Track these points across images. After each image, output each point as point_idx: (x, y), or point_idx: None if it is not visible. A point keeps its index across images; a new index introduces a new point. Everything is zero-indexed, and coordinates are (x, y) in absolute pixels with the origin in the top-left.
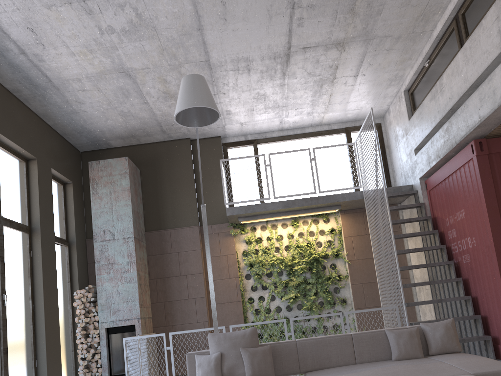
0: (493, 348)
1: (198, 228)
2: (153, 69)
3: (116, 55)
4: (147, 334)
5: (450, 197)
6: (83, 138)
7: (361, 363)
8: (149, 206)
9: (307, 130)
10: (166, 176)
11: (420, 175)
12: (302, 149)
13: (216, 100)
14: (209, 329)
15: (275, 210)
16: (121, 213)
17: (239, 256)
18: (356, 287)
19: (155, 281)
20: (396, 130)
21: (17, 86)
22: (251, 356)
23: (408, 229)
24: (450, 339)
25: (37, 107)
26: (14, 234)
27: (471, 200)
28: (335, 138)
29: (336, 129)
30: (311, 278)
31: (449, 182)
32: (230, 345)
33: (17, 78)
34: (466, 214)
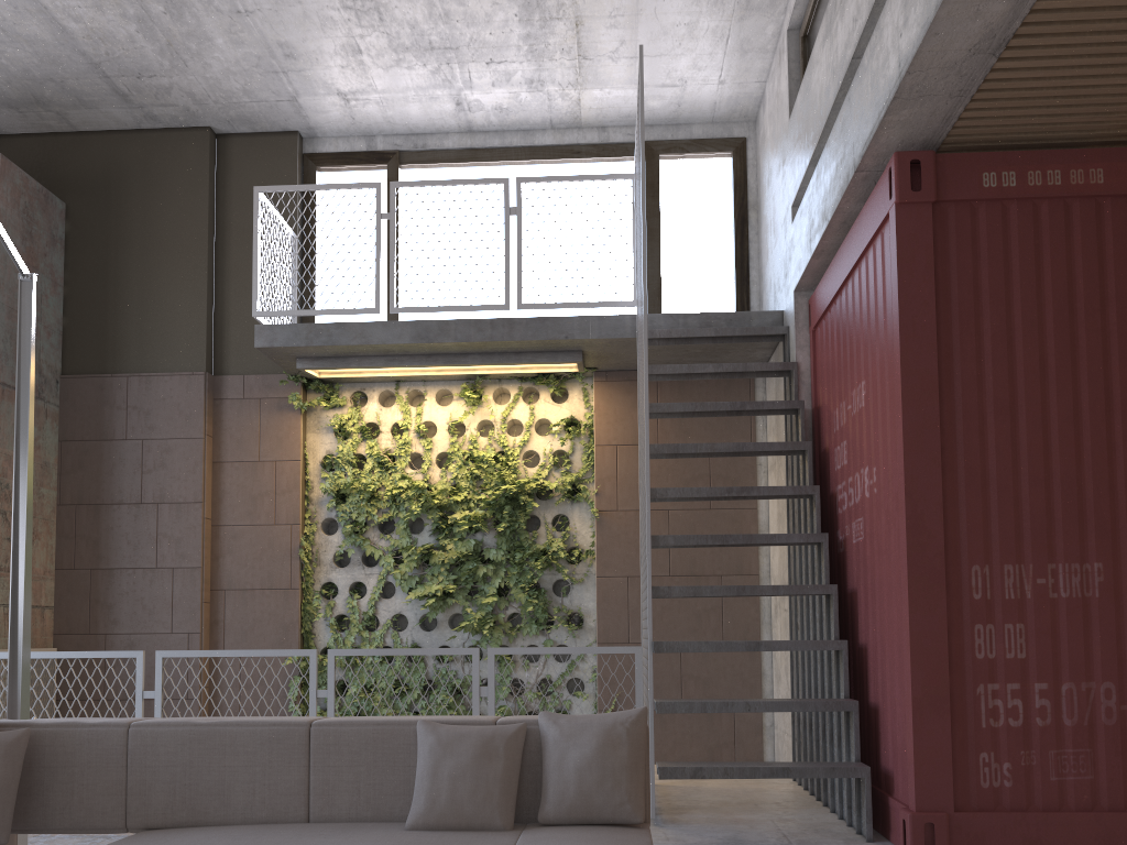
0: (871, 804)
1: (203, 381)
2: None
3: None
4: (6, 650)
5: (846, 344)
6: None
7: (326, 820)
8: (81, 306)
9: (540, 139)
10: (133, 229)
11: (796, 280)
12: (488, 179)
13: (231, 1)
14: (98, 656)
15: (390, 345)
16: None
17: (314, 469)
18: (610, 585)
19: (73, 512)
20: (771, 156)
21: None
22: None
23: (771, 440)
24: (609, 779)
25: None
26: None
27: (880, 351)
28: (616, 170)
29: (621, 142)
30: (498, 548)
31: (848, 299)
32: None
33: None
34: (867, 396)
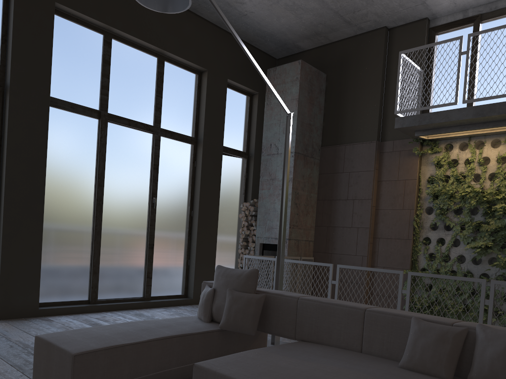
0: None
1: (375, 145)
2: None
3: None
4: (294, 257)
5: None
6: (270, 43)
7: (368, 353)
8: (329, 117)
9: None
10: (351, 80)
11: None
12: None
13: None
14: (316, 264)
15: (461, 120)
16: None
17: (423, 183)
18: None
19: (322, 203)
20: None
21: None
22: (231, 301)
23: None
24: None
25: (209, 15)
26: (177, 145)
27: None
28: None
29: None
30: None
31: None
32: (223, 283)
33: None
34: None
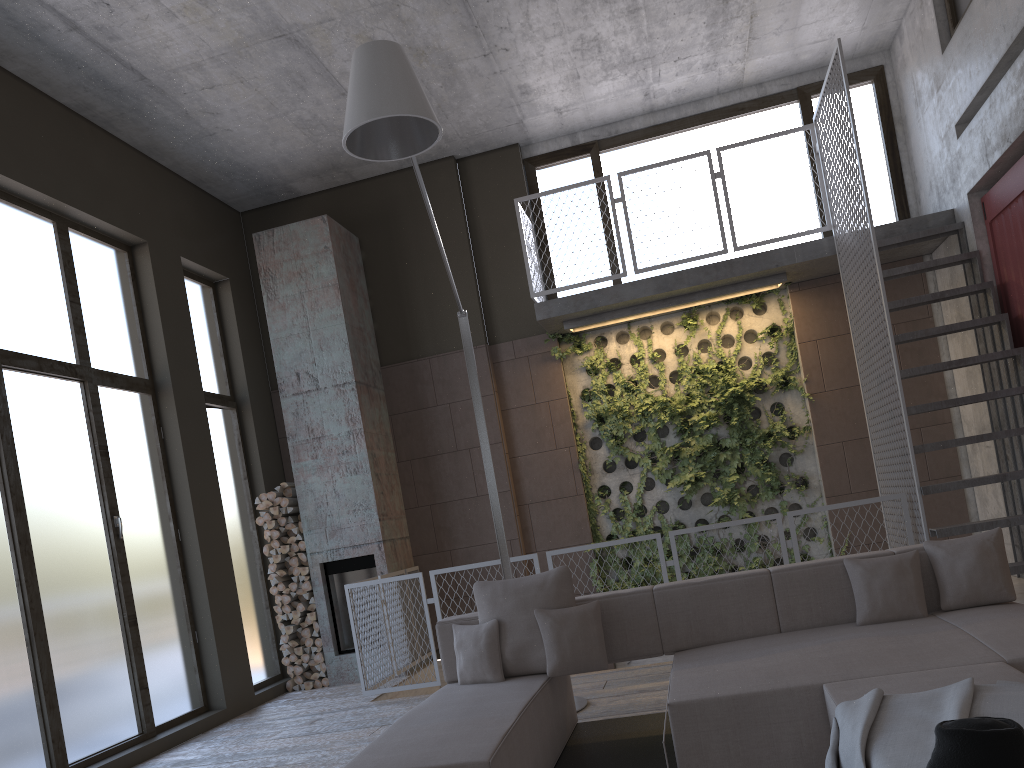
0: None
1: (485, 351)
2: (343, 20)
3: (257, 2)
4: (398, 572)
5: None
6: (239, 184)
7: (792, 630)
8: (385, 312)
9: (709, 105)
10: (411, 247)
11: (969, 185)
12: (693, 154)
13: (491, 67)
14: None
15: (638, 299)
16: (326, 335)
17: (576, 402)
18: (828, 451)
19: (409, 466)
20: (917, 81)
21: (83, 98)
22: (556, 626)
23: (948, 313)
24: (989, 575)
25: (134, 134)
26: (124, 400)
27: None
28: (776, 116)
29: (776, 93)
30: (730, 437)
31: None
32: (515, 605)
33: (79, 81)
34: None
